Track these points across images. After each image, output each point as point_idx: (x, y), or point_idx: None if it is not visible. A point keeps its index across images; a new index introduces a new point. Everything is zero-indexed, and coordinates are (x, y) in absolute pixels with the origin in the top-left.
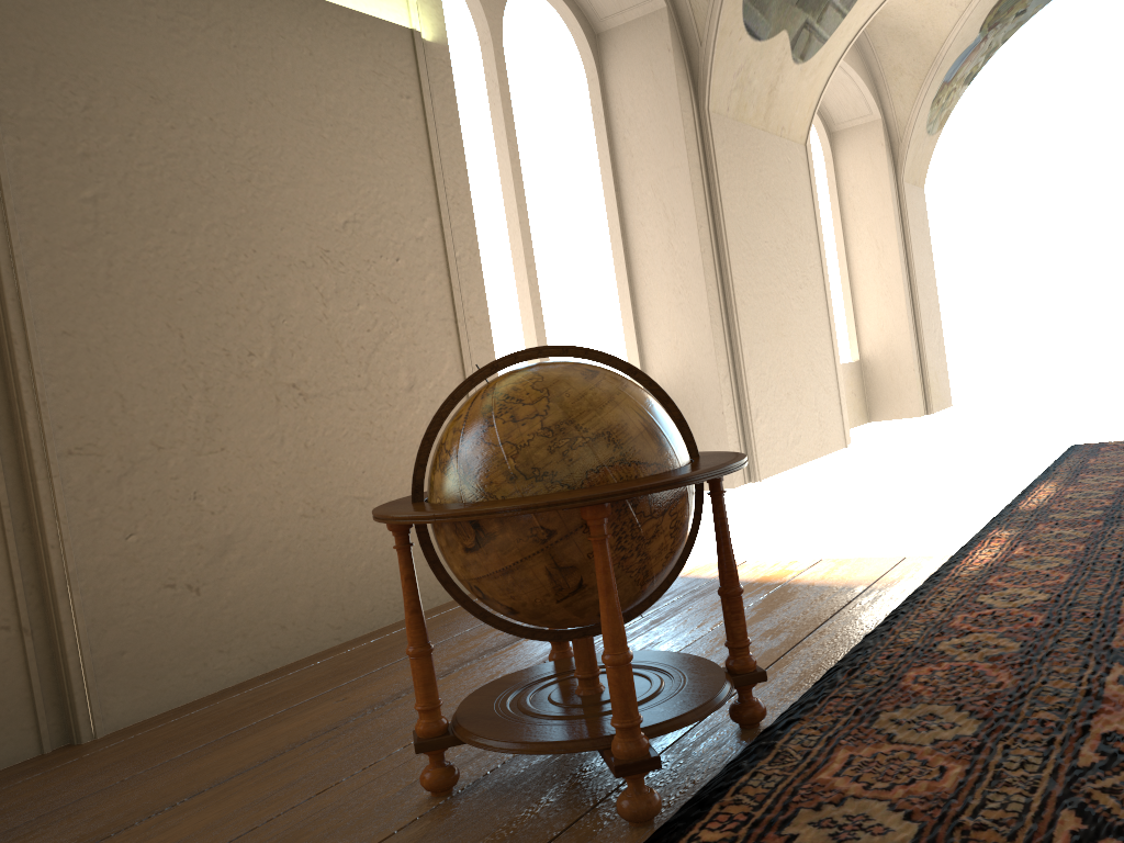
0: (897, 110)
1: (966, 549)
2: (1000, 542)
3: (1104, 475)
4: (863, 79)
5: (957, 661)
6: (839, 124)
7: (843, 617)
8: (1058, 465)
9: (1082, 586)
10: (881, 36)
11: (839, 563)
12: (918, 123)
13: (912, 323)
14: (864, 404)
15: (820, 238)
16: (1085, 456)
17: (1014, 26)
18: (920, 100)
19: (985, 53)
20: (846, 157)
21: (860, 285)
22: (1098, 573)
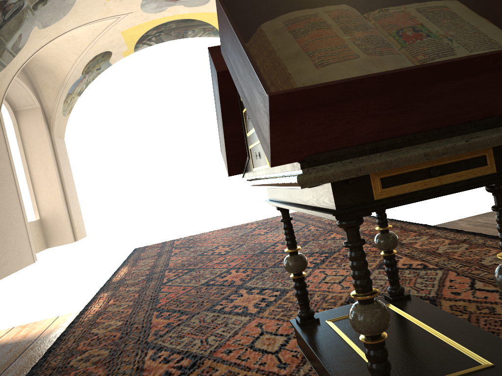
0: (47, 103)
1: (88, 306)
2: (103, 299)
3: (147, 260)
4: (29, 87)
5: (79, 369)
6: (19, 107)
7: (21, 359)
8: (129, 258)
9: (137, 314)
10: (36, 69)
11: (23, 327)
12: (58, 110)
13: (64, 200)
14: (44, 240)
15: (12, 161)
16: (140, 252)
17: (97, 74)
18: (58, 100)
19: (85, 83)
20: (24, 123)
21: (37, 183)
22: (143, 306)
